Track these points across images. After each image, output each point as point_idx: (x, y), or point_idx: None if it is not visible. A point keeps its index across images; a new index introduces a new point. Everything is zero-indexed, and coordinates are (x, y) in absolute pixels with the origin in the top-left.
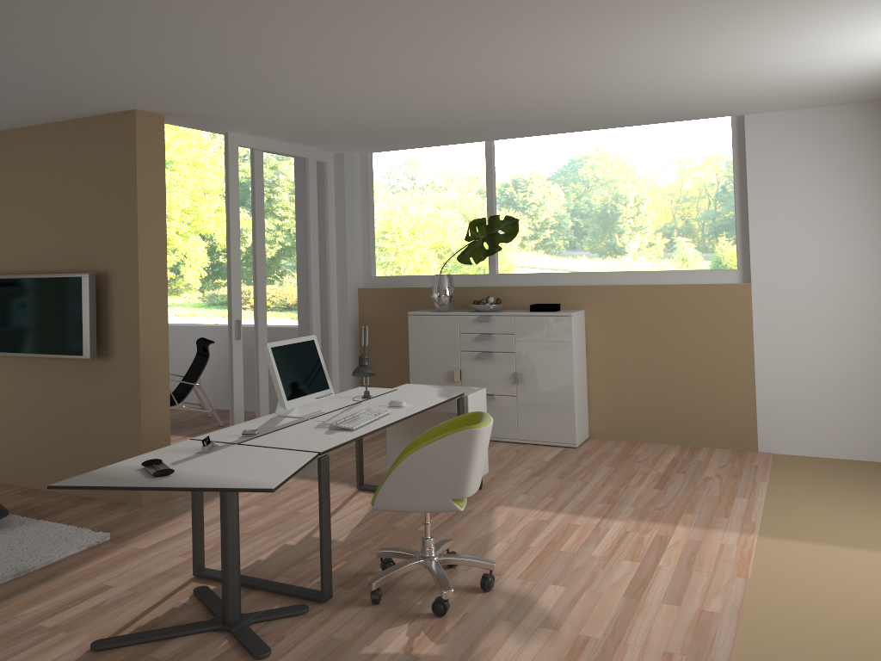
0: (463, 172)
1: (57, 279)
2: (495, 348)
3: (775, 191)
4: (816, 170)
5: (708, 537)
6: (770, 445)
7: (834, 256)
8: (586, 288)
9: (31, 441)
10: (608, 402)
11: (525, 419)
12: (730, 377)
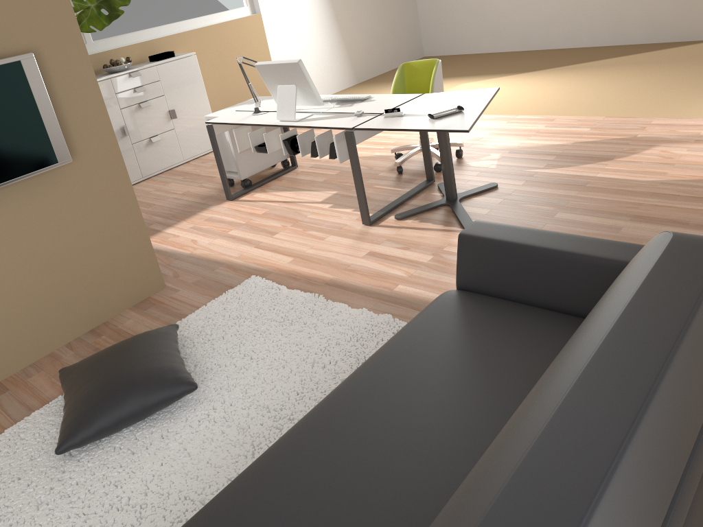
0: None
1: None
2: (149, 96)
3: None
4: None
5: None
6: None
7: None
8: (173, 37)
9: None
10: None
11: (185, 143)
12: None
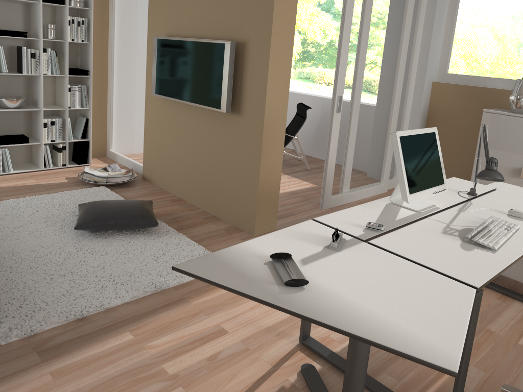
0: None
1: (206, 43)
2: None
3: None
4: None
5: None
6: None
7: None
8: None
9: (180, 165)
10: None
11: None
12: None
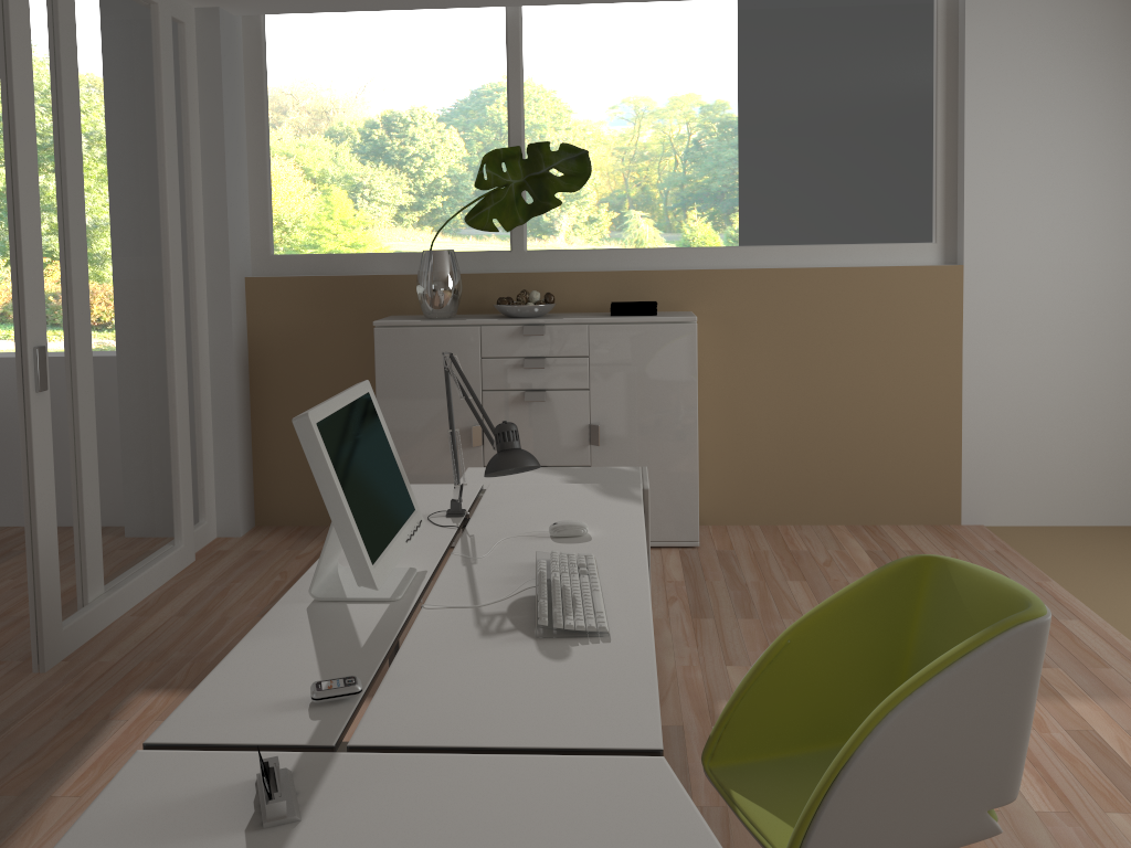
0: (461, 63)
1: None
2: (553, 382)
3: (1006, 119)
4: (1068, 89)
5: None
6: (979, 514)
7: (1087, 222)
8: (695, 275)
9: None
10: (728, 464)
11: None
12: (924, 413)
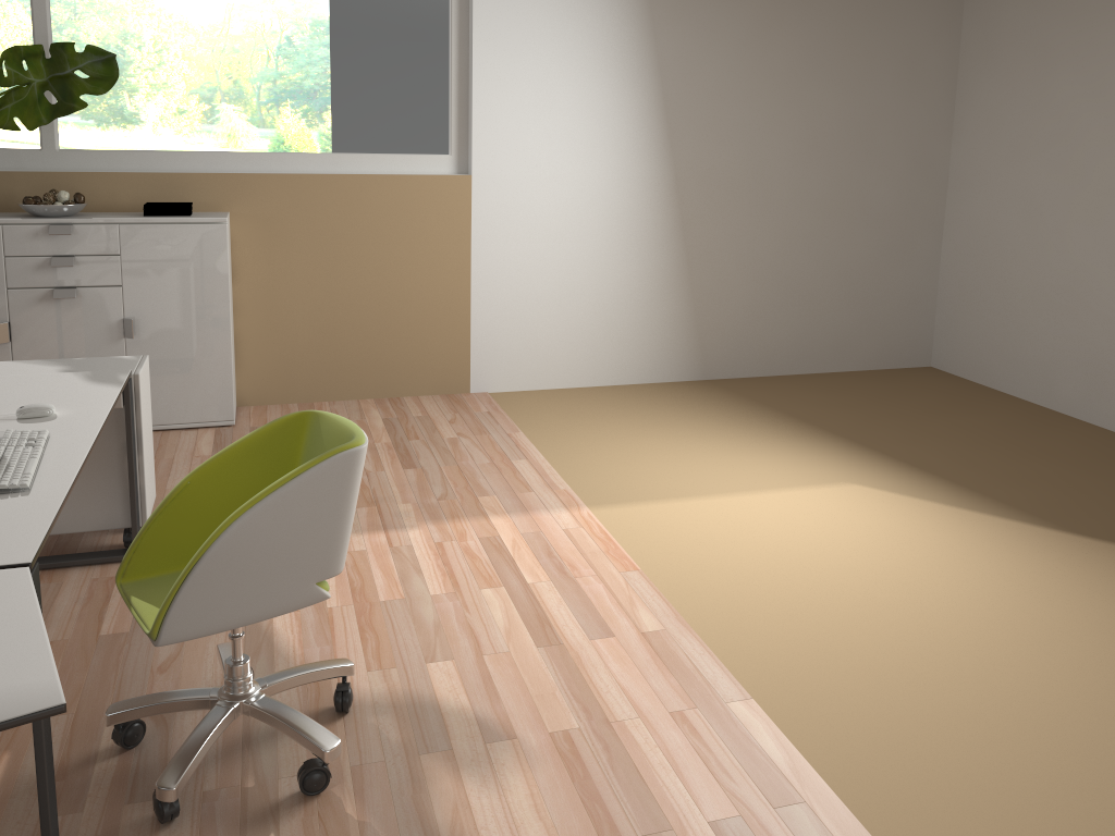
0: None
1: None
2: (84, 280)
3: (507, 51)
4: (556, 29)
5: (541, 524)
6: (485, 383)
7: (569, 142)
8: (233, 178)
9: None
10: (268, 350)
11: None
12: (440, 301)
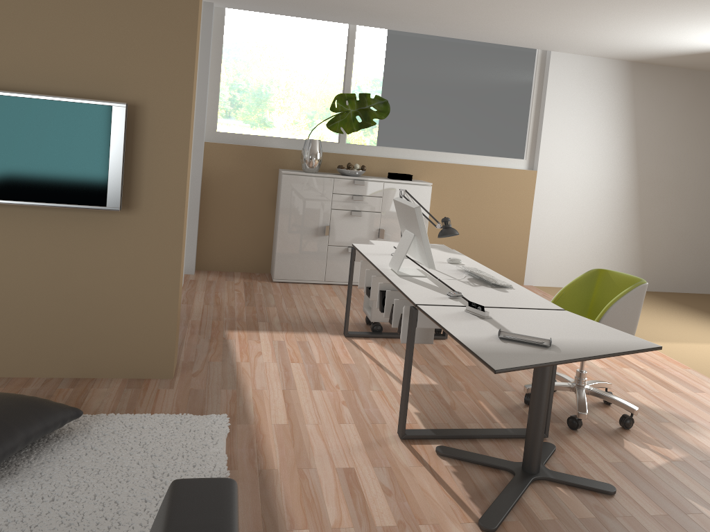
0: (324, 48)
1: (61, 103)
2: (364, 208)
3: (561, 109)
4: (586, 99)
5: None
6: (531, 280)
7: (586, 157)
8: (425, 163)
9: None
10: None
11: None
12: (514, 235)
